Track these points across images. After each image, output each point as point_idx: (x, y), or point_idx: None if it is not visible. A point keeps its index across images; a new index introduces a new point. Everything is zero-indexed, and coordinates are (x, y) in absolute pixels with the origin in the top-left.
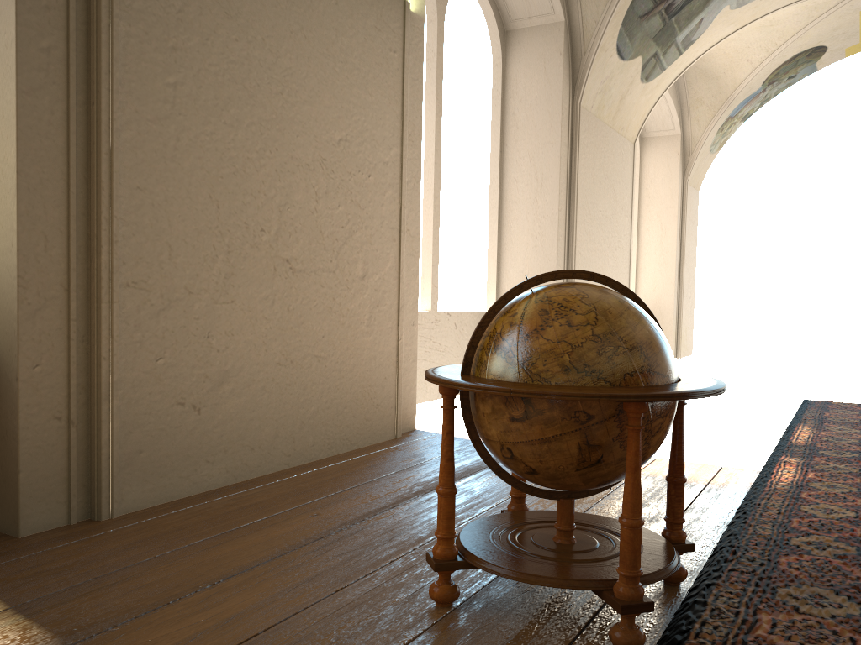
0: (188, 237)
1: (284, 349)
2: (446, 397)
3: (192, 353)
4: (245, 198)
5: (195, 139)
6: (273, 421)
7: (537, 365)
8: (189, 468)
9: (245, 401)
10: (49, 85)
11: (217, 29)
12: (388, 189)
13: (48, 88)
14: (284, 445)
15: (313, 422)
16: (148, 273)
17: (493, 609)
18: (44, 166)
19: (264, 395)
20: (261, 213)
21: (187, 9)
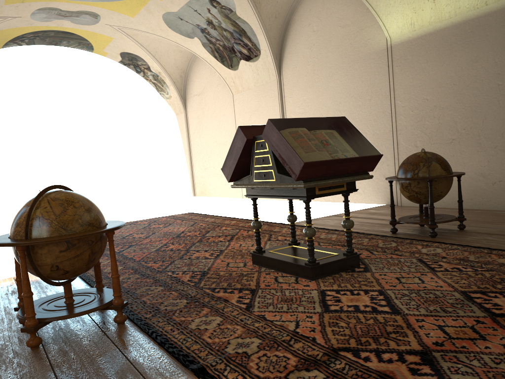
0: None
1: None
2: (22, 251)
3: None
4: None
5: None
6: None
7: (69, 226)
8: None
9: None
10: None
11: None
12: None
13: None
14: None
15: None
16: None
17: (58, 338)
18: None
19: None
20: None
21: None
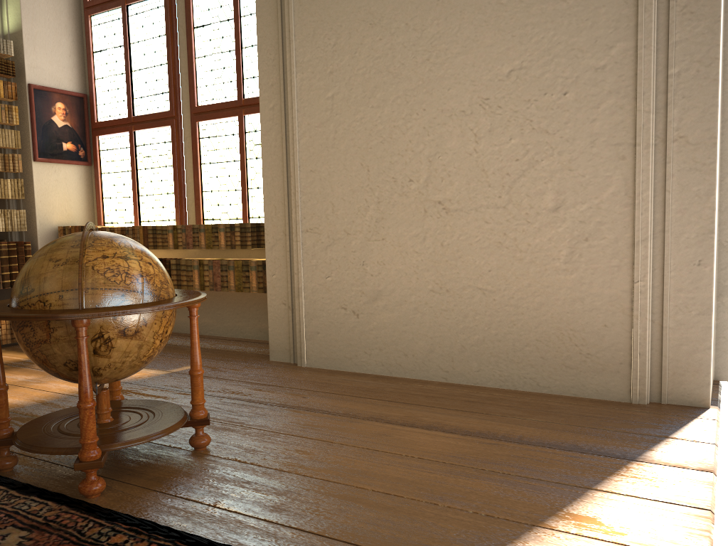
0: (345, 196)
1: (438, 279)
2: None
3: (351, 275)
4: (392, 158)
5: (348, 127)
6: (427, 337)
7: None
8: (351, 353)
9: (398, 316)
10: (274, 126)
11: (363, 41)
12: (607, 98)
13: (274, 128)
14: (440, 361)
15: (477, 349)
16: (319, 222)
17: None
18: (273, 170)
19: (416, 315)
20: (409, 167)
21: (340, 40)
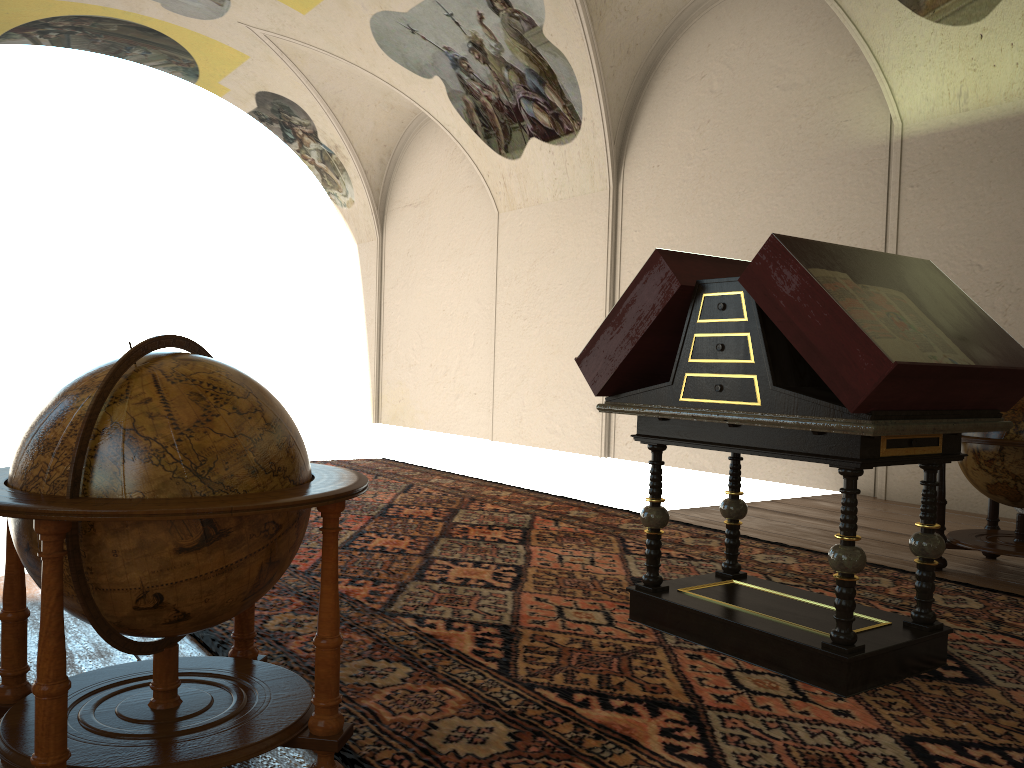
0: None
1: None
2: (56, 538)
3: None
4: None
5: None
6: None
7: (218, 470)
8: None
9: None
10: None
11: None
12: None
13: None
14: None
15: None
16: None
17: None
18: None
19: None
20: None
21: None
